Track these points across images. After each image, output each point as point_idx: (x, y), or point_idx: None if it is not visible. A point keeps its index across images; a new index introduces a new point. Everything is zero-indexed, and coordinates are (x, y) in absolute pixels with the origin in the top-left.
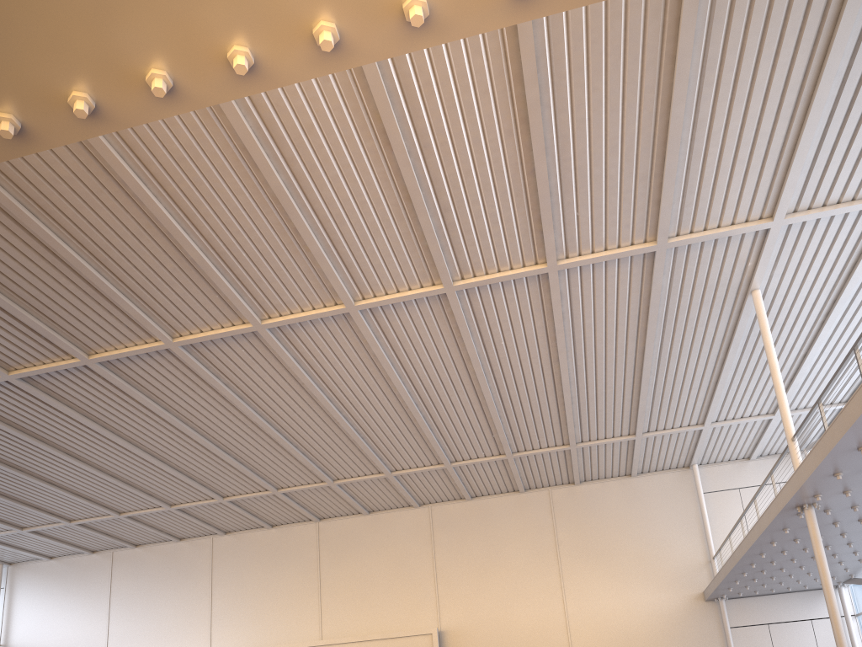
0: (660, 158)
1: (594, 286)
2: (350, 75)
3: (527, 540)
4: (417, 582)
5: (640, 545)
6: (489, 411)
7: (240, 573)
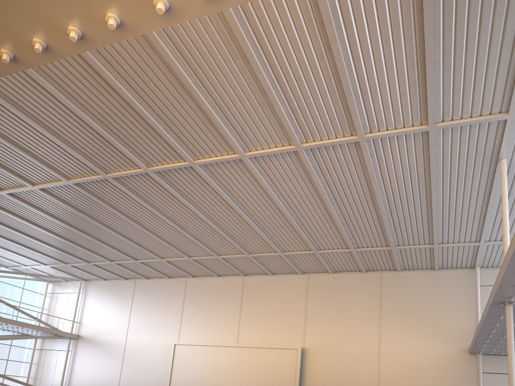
0: (423, 73)
1: (391, 151)
2: (221, 22)
3: (363, 302)
4: (294, 318)
5: (433, 313)
6: (336, 222)
7: (198, 300)
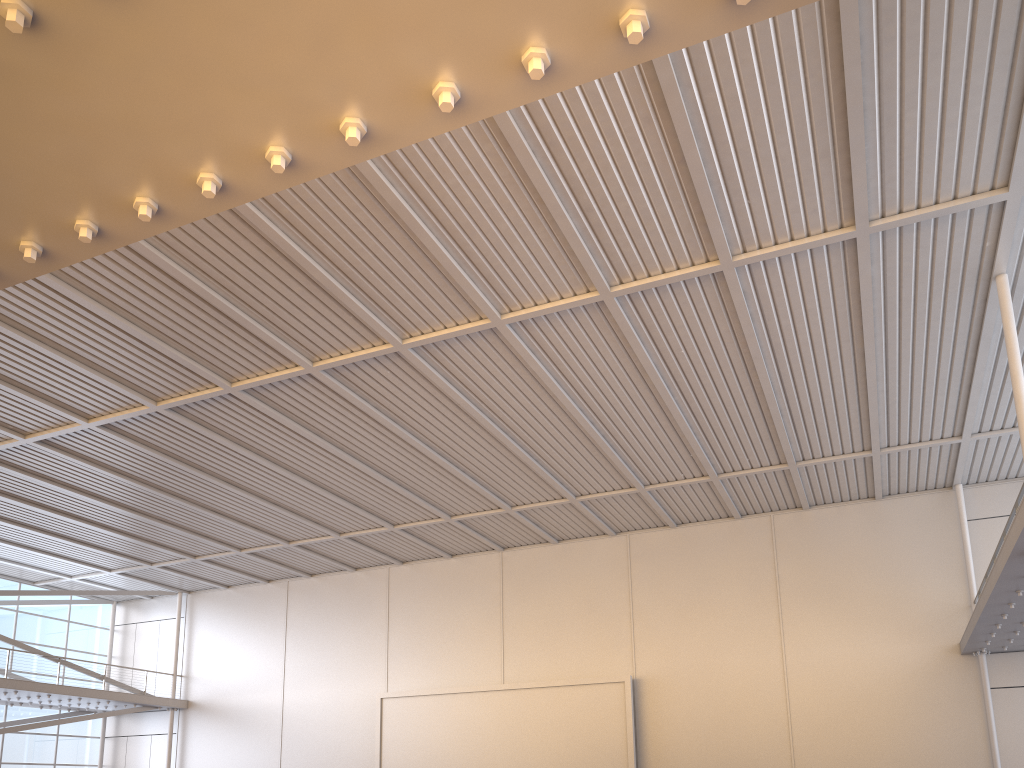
0: (842, 131)
1: (785, 282)
2: None
3: (741, 576)
4: (610, 622)
5: (881, 584)
6: (680, 428)
7: (417, 607)
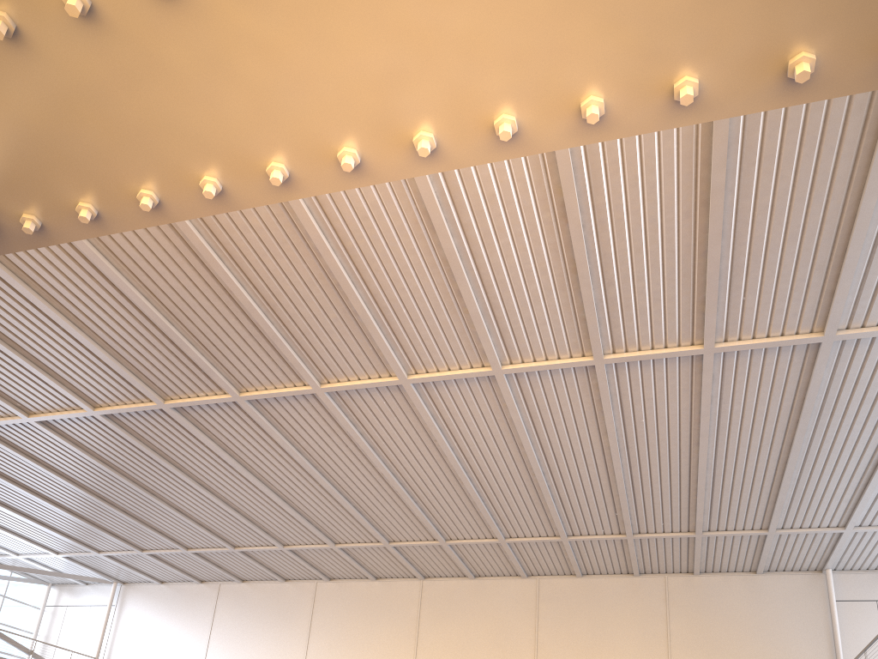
0: (841, 250)
1: (749, 372)
2: None
3: (636, 626)
4: (516, 654)
5: (759, 647)
6: (616, 488)
7: (339, 621)
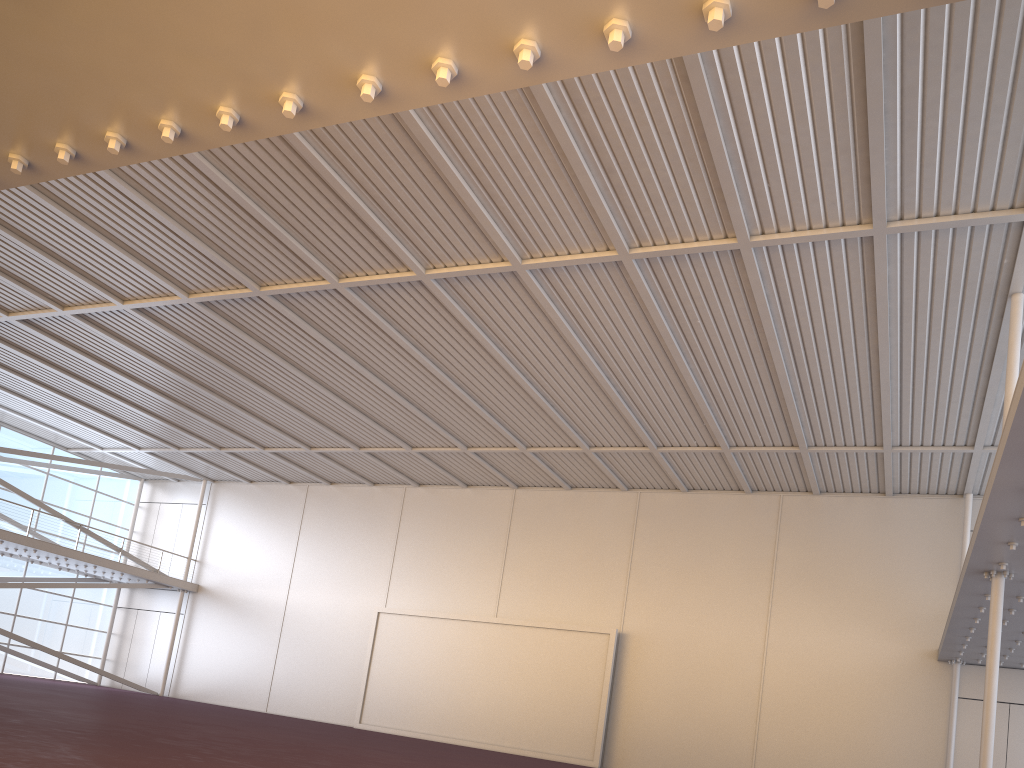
0: (863, 129)
1: (802, 269)
2: None
3: (741, 550)
4: (607, 575)
5: (874, 580)
6: (694, 396)
7: (426, 530)
